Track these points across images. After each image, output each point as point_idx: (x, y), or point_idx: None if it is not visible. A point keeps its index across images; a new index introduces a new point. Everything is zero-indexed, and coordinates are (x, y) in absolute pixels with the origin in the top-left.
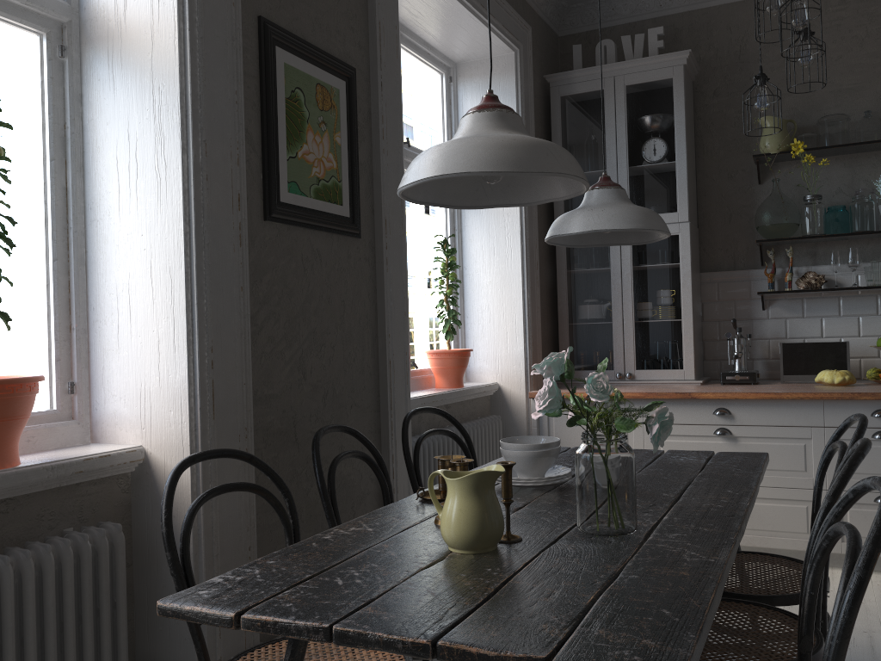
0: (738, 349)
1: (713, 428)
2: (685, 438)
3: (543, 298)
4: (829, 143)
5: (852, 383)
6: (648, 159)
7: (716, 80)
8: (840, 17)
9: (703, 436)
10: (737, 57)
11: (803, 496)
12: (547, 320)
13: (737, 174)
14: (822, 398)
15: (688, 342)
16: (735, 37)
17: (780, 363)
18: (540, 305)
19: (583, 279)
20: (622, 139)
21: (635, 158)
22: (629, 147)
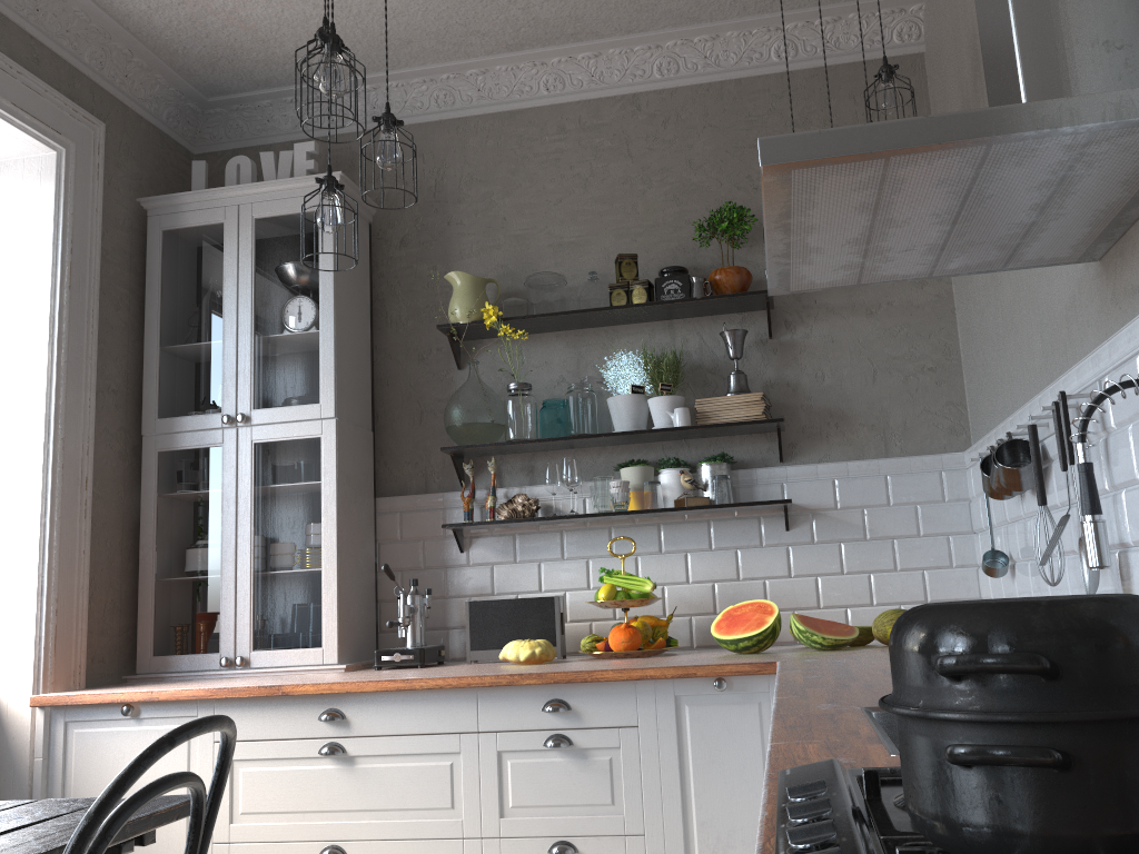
0: (404, 611)
1: (320, 743)
2: (278, 763)
3: (111, 537)
4: (537, 311)
5: (548, 659)
6: (282, 325)
7: (404, 224)
8: (560, 149)
9: (305, 759)
10: (432, 194)
11: (449, 851)
12: (121, 574)
13: (431, 354)
14: (471, 684)
15: (330, 603)
16: (429, 168)
17: (467, 632)
18: (101, 548)
19: (182, 506)
20: (246, 295)
21: (264, 323)
22: (257, 307)
